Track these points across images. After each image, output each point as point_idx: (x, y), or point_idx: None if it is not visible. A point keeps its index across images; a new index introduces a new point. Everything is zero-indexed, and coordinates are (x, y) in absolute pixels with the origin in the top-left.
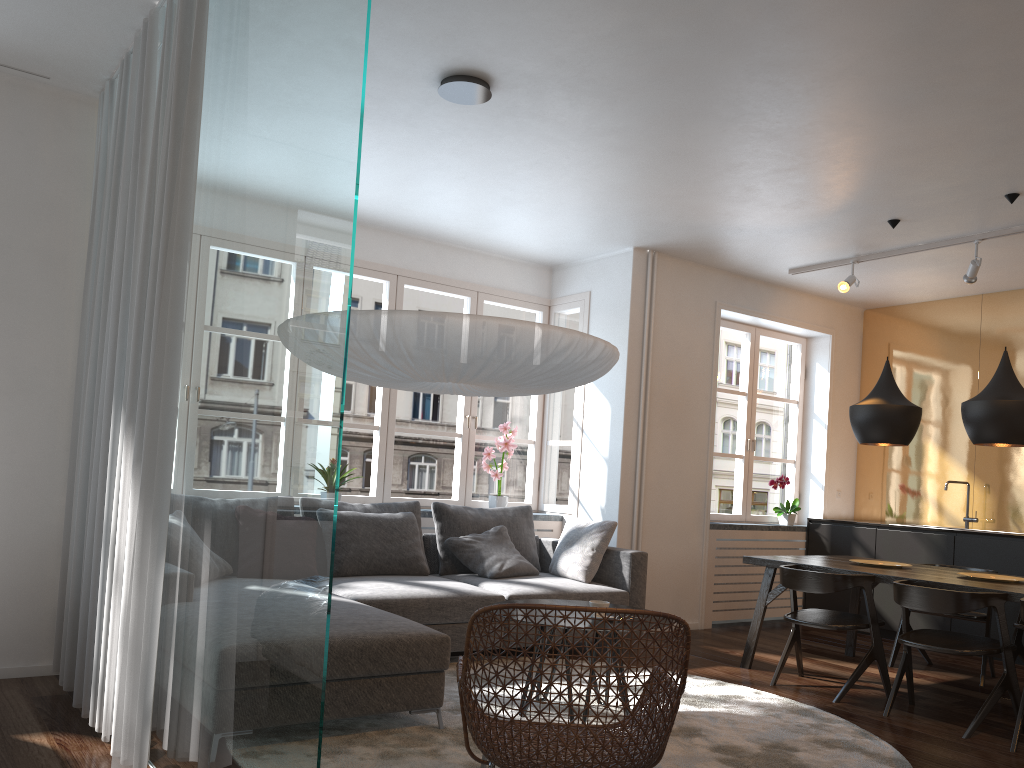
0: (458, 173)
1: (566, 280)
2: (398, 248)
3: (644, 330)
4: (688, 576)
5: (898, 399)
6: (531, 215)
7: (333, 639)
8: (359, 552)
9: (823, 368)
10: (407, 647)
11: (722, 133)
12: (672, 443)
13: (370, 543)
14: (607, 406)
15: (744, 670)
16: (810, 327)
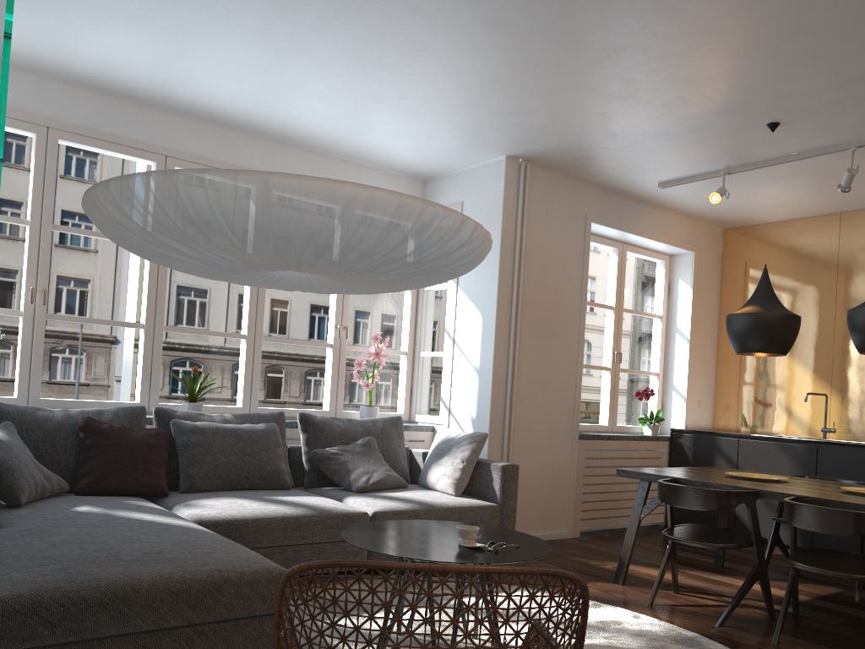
0: (320, 58)
1: (439, 192)
2: (266, 152)
3: (516, 240)
4: (557, 486)
5: (778, 307)
6: (401, 115)
7: (140, 582)
8: (214, 466)
9: (686, 284)
10: (237, 588)
11: (607, 2)
12: (543, 354)
13: (227, 456)
14: (479, 316)
15: (618, 587)
16: (675, 244)
